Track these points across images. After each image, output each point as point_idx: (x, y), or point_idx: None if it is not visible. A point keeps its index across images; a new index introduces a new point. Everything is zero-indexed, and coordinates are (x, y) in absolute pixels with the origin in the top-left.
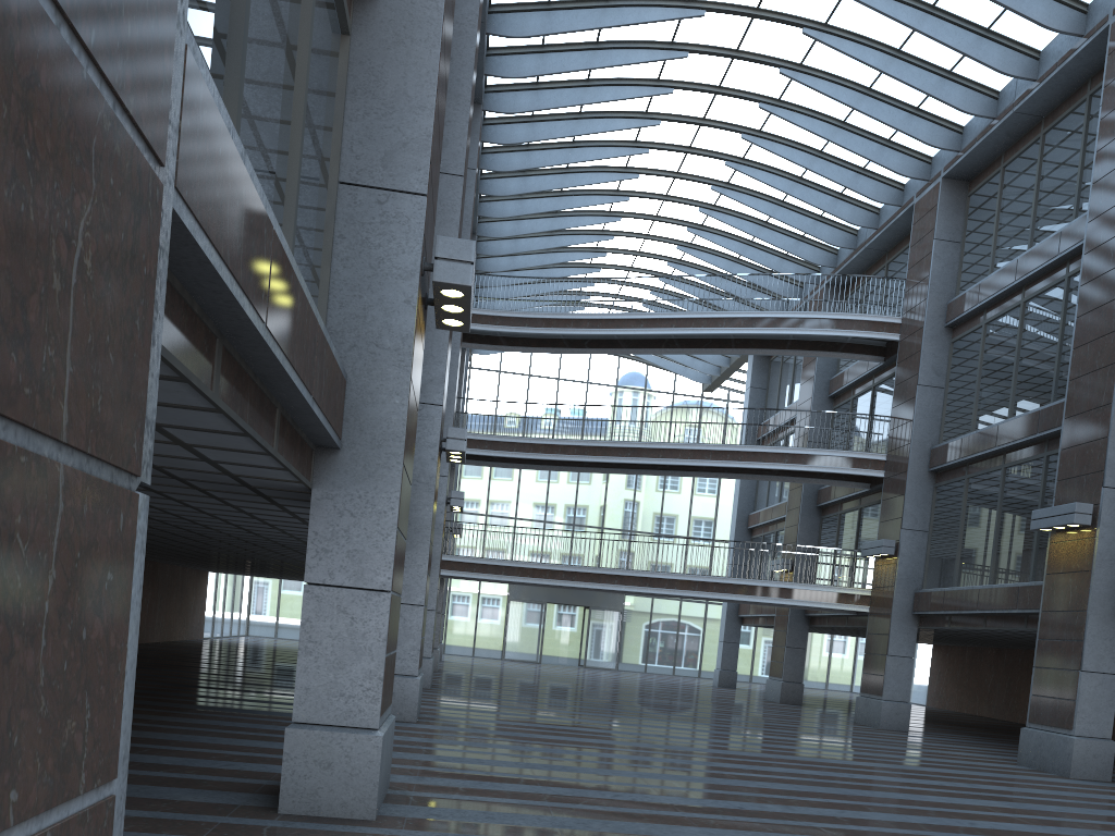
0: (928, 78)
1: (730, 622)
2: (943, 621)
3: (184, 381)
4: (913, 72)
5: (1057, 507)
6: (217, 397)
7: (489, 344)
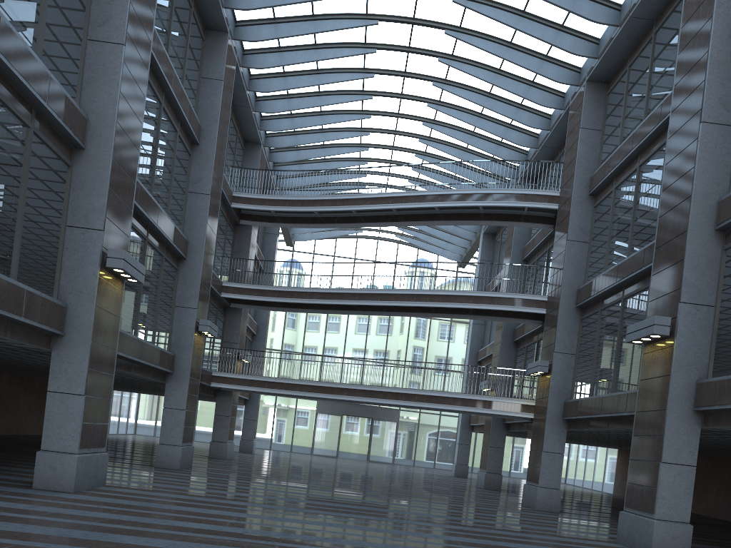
0: None
1: (463, 429)
2: (582, 424)
3: None
4: None
5: (643, 322)
6: None
7: (268, 222)
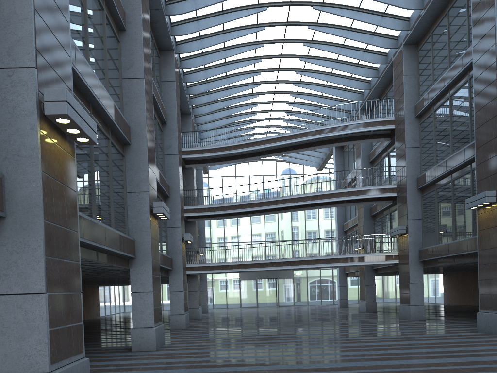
0: None
1: (341, 276)
2: (434, 262)
3: None
4: None
5: (477, 195)
6: None
7: (203, 163)
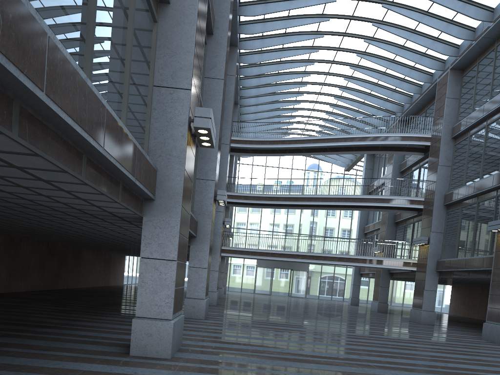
0: (441, 24)
1: (356, 275)
2: (450, 274)
3: (66, 172)
4: (434, 21)
5: (499, 220)
6: (84, 179)
7: (244, 153)
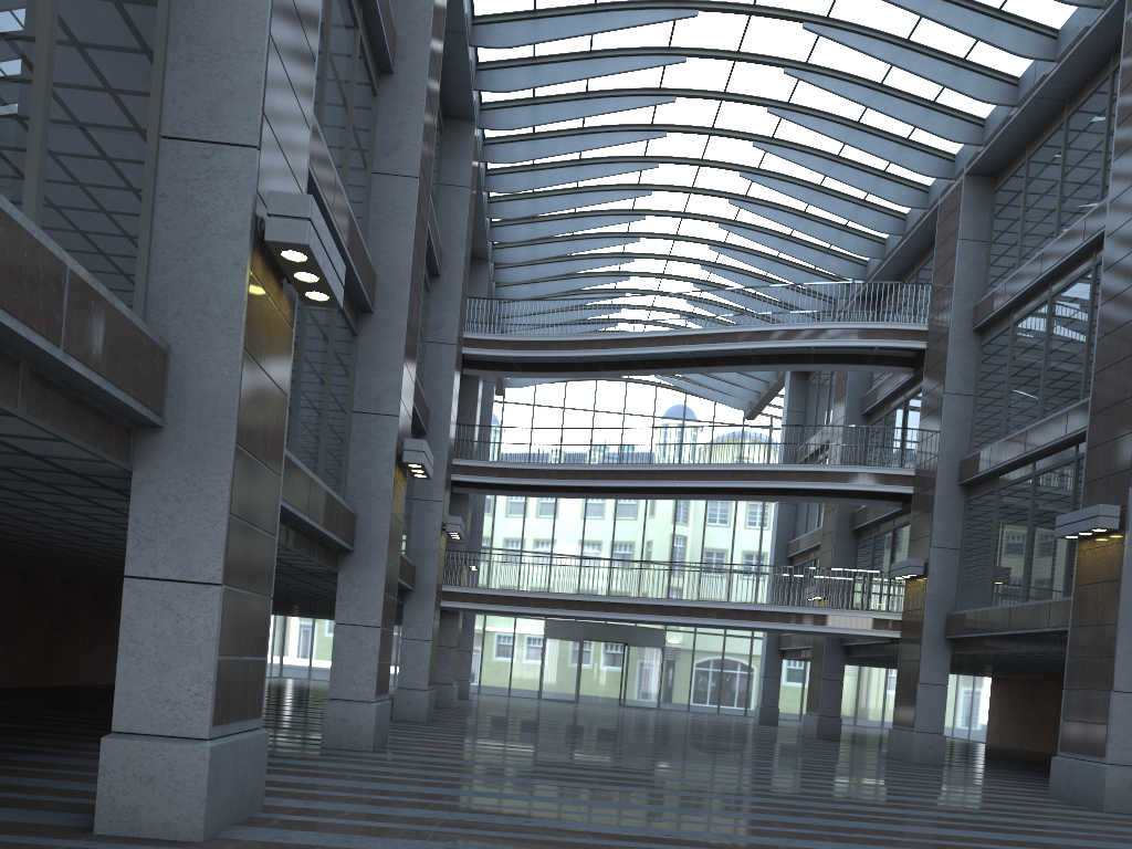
0: (940, 68)
1: (770, 655)
2: (976, 644)
3: None
4: (923, 62)
5: (1082, 511)
6: None
7: (503, 371)
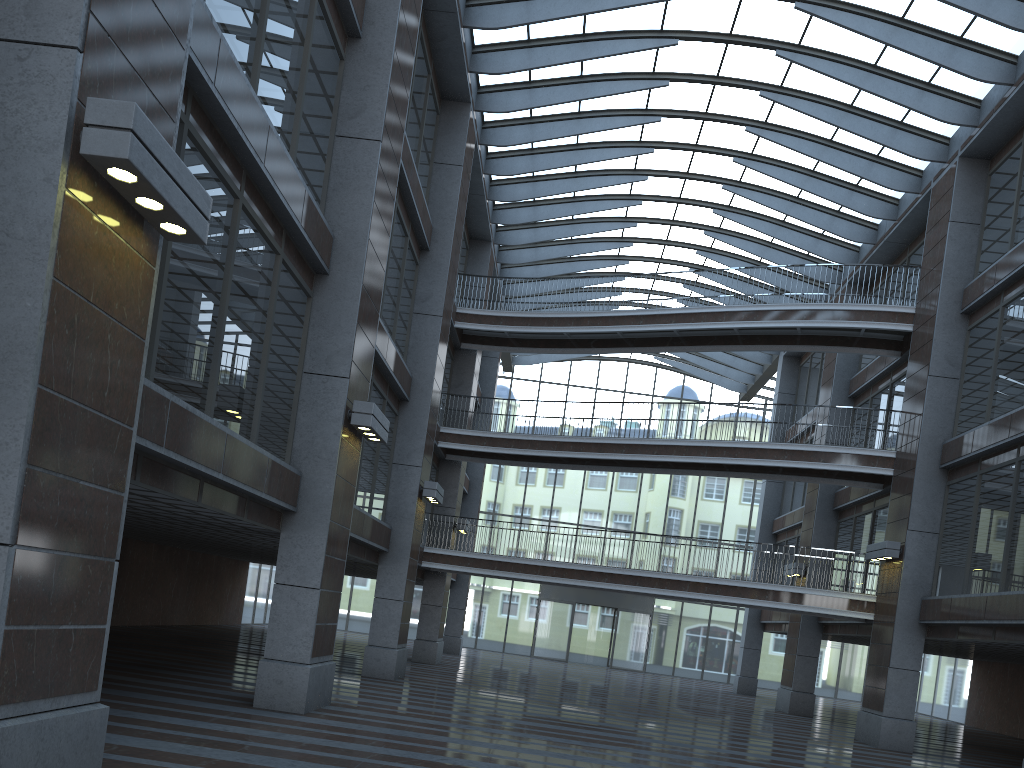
0: (935, 46)
1: (751, 627)
2: (951, 631)
3: None
4: (917, 40)
5: None
6: None
7: (498, 345)
